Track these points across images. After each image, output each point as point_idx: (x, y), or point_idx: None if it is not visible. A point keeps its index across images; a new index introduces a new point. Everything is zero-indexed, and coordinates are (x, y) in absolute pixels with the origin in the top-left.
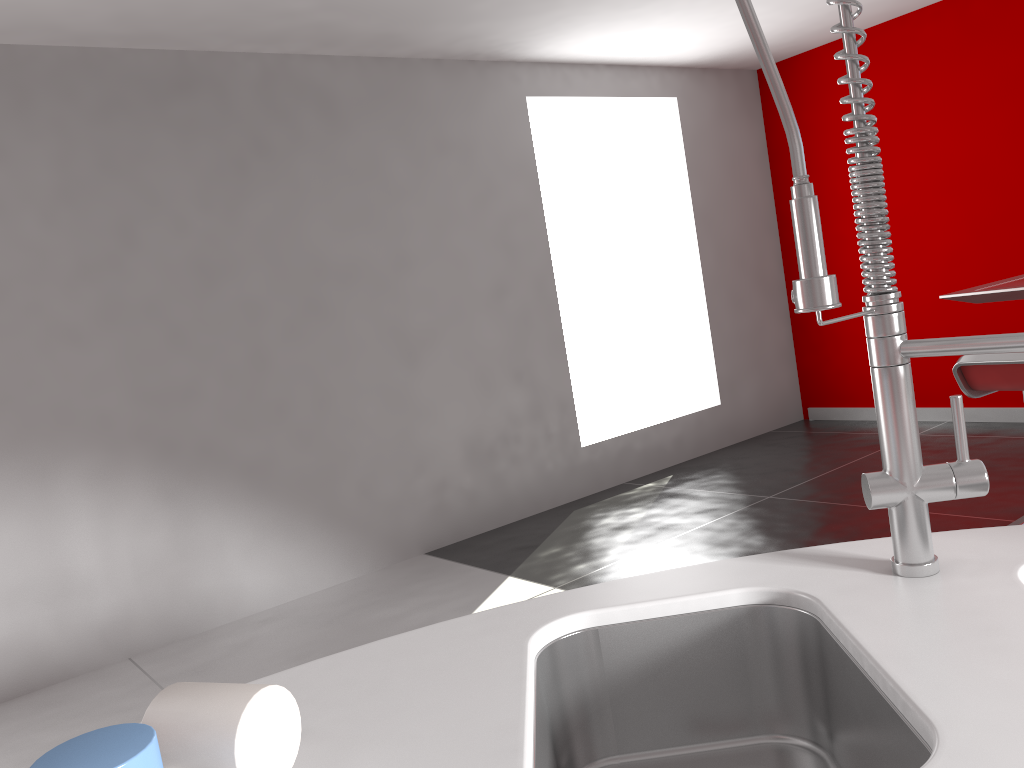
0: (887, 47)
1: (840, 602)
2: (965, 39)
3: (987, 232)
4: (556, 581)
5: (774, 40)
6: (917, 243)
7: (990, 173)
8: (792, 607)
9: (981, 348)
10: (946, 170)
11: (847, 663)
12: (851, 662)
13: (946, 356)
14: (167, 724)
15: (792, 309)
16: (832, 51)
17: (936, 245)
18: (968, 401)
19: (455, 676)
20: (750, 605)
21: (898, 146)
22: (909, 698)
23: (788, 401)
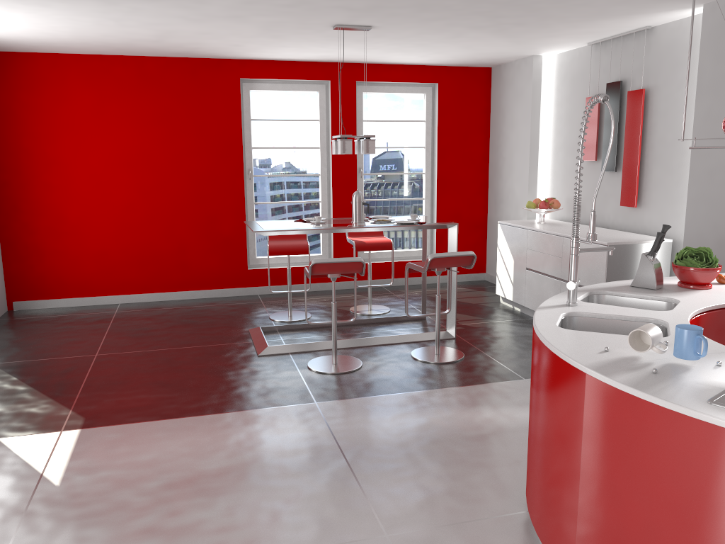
0: (90, 70)
1: (583, 311)
2: (141, 82)
3: (149, 194)
4: (52, 428)
5: (30, 42)
6: (105, 195)
7: (152, 161)
8: (569, 316)
9: (595, 250)
10: (126, 154)
11: (601, 321)
12: (604, 319)
13: (120, 264)
14: (652, 333)
15: (2, 230)
16: (48, 59)
17: (117, 197)
18: (133, 290)
19: (587, 336)
20: (562, 318)
21: (95, 133)
22: (637, 316)
23: (2, 297)
